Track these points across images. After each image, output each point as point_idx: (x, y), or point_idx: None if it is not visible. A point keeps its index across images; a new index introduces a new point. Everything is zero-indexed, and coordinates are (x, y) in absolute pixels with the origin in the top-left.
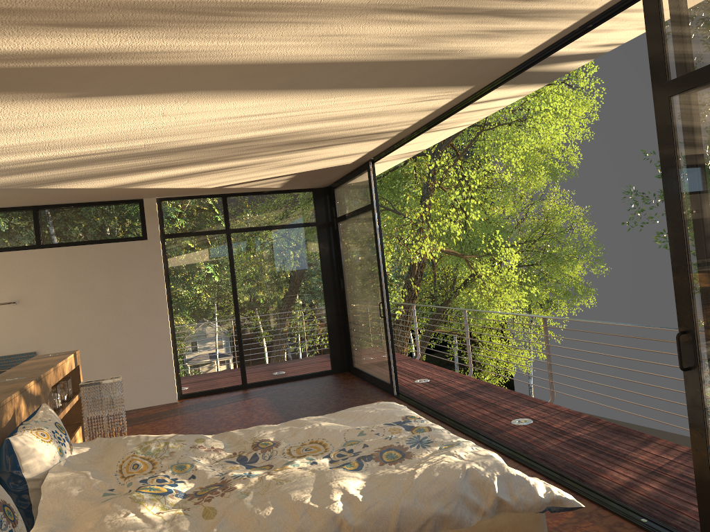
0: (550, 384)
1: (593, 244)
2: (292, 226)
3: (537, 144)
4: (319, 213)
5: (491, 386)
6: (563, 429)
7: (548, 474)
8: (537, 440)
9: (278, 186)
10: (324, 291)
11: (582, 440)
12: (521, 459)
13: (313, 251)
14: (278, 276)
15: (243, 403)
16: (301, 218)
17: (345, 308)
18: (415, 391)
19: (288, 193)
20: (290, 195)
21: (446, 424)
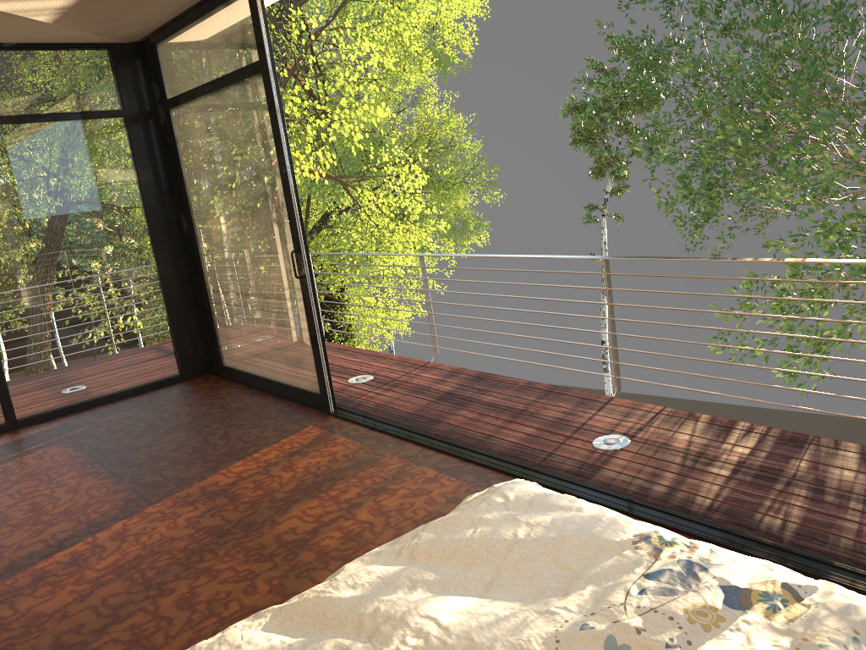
0: (616, 367)
1: (485, 163)
2: (74, 116)
3: (443, 9)
4: (127, 92)
5: (491, 377)
6: (699, 450)
7: (788, 561)
8: (680, 479)
9: (48, 18)
10: (153, 239)
11: (759, 470)
12: (701, 531)
13: (123, 166)
14: (56, 214)
15: (20, 465)
16: (92, 101)
17: (198, 266)
18: (364, 400)
19: (57, 50)
20: (64, 55)
21: (479, 465)
